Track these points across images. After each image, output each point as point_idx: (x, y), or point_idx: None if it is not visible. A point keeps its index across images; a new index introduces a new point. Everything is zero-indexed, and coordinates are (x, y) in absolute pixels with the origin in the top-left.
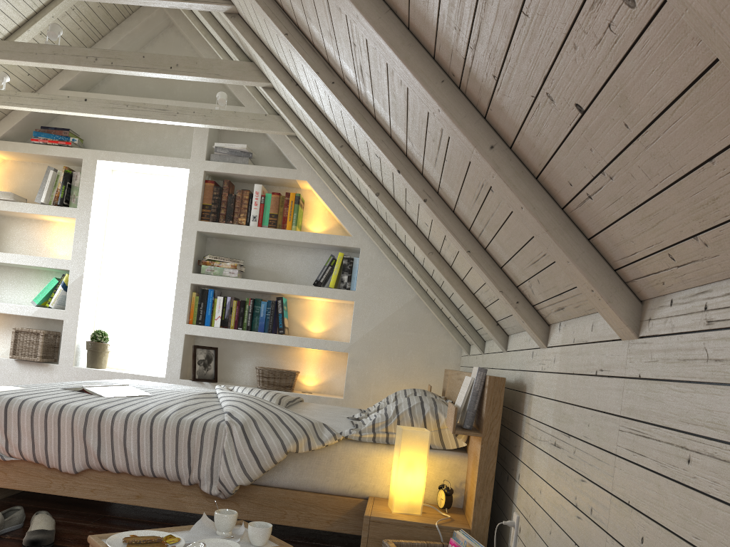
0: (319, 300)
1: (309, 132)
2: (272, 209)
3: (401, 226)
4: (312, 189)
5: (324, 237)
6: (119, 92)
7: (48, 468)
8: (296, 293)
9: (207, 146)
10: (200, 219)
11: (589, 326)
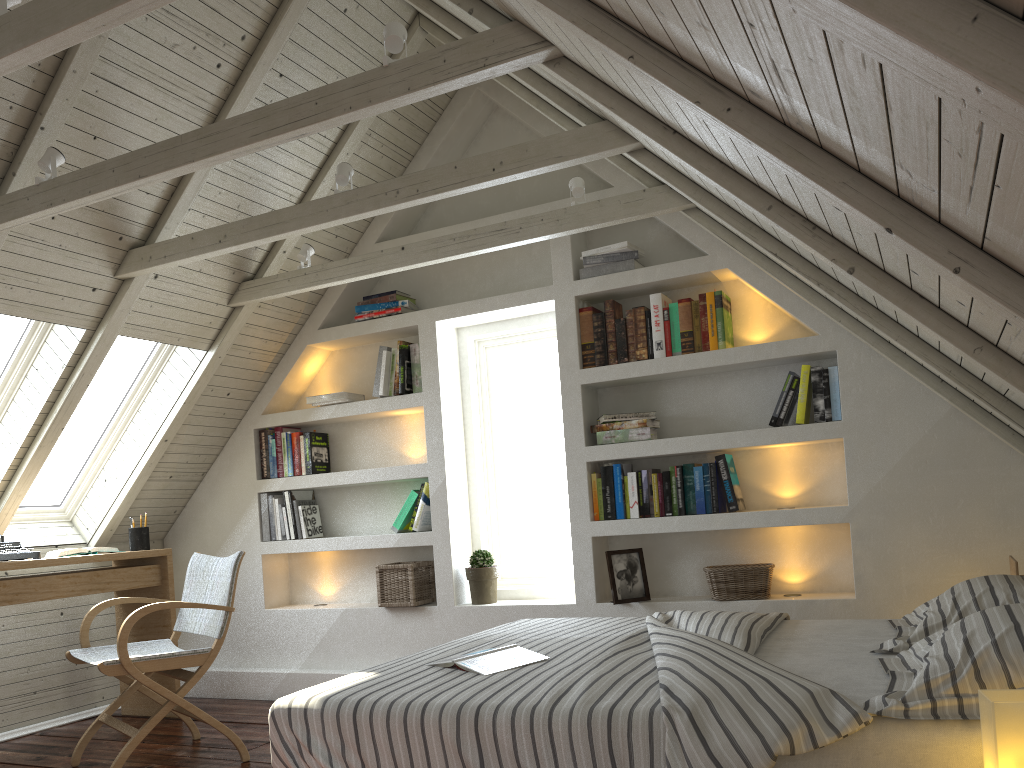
0: (784, 445)
1: (713, 198)
2: (683, 325)
3: (907, 314)
4: (738, 277)
5: (771, 348)
6: (447, 222)
7: None
8: (745, 444)
9: (571, 260)
10: (582, 367)
11: None
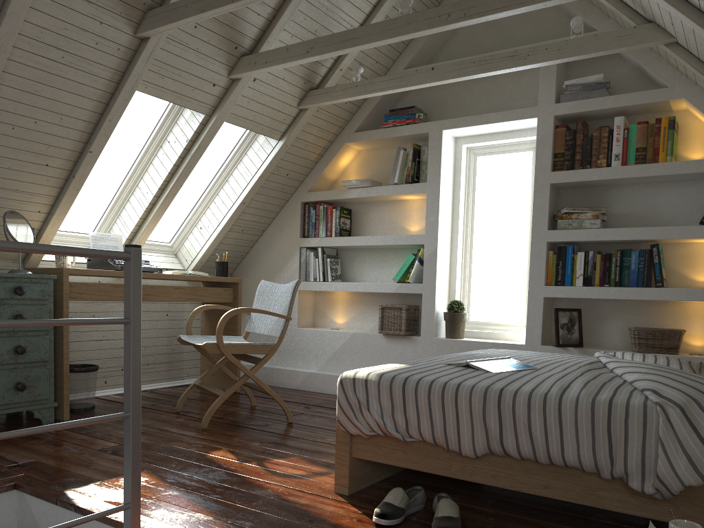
0: None
1: None
2: (639, 142)
3: None
4: (690, 107)
5: None
6: (457, 57)
7: (446, 450)
8: (677, 237)
9: (555, 87)
10: (552, 170)
11: None
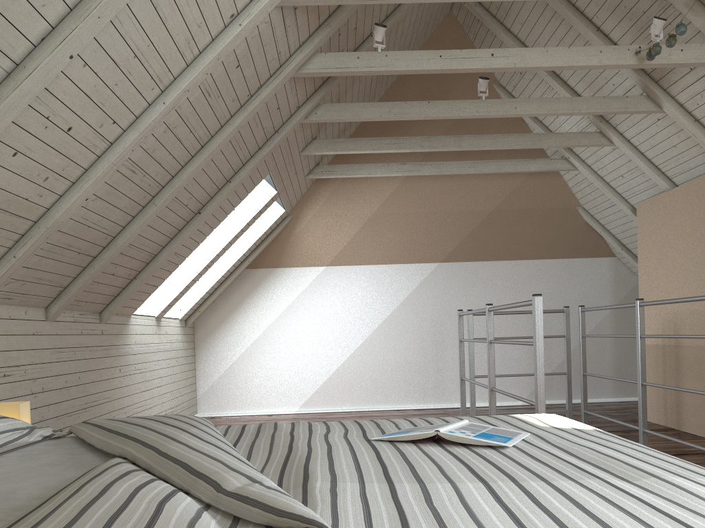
0: None
1: None
2: None
3: None
4: None
5: None
6: None
7: None
8: None
9: None
10: None
11: (23, 311)
